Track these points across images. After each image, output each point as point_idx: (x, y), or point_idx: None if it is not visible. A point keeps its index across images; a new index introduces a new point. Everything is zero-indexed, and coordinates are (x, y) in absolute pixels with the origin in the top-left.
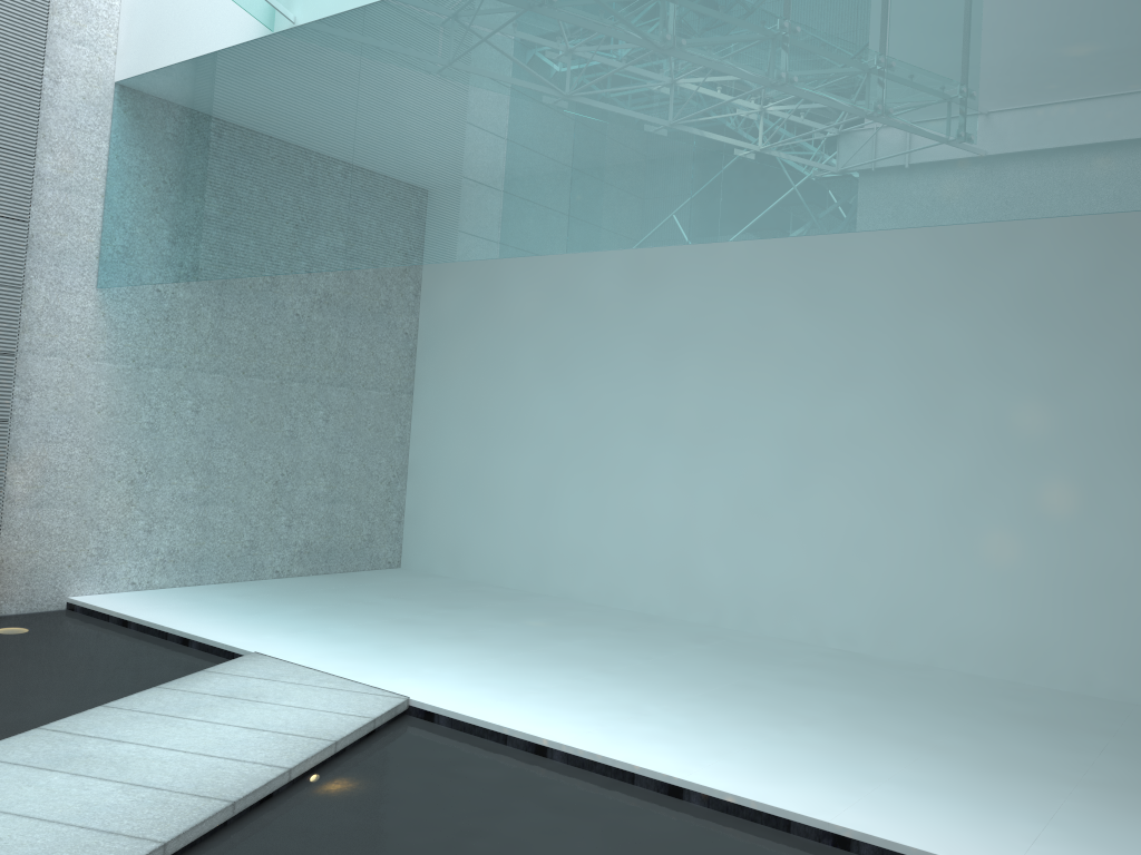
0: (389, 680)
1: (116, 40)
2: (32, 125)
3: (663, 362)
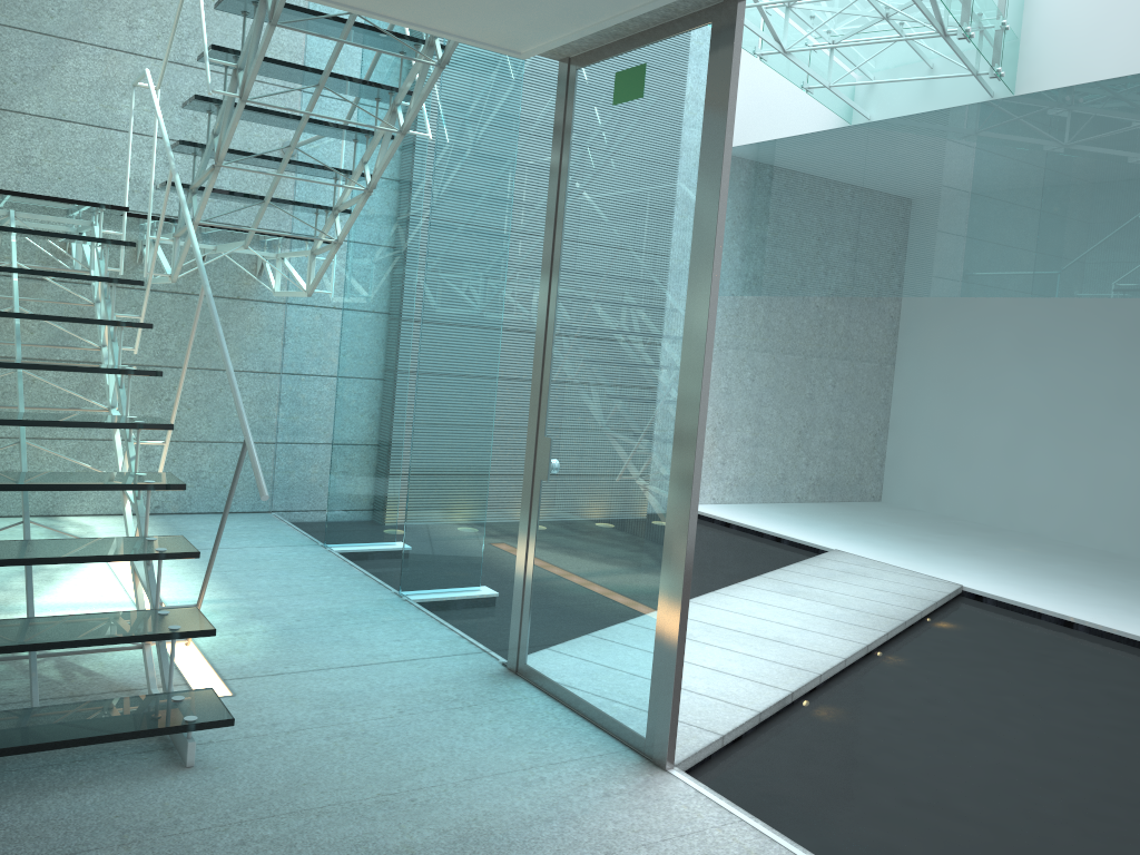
0: (940, 574)
1: None
2: None
3: (1132, 349)
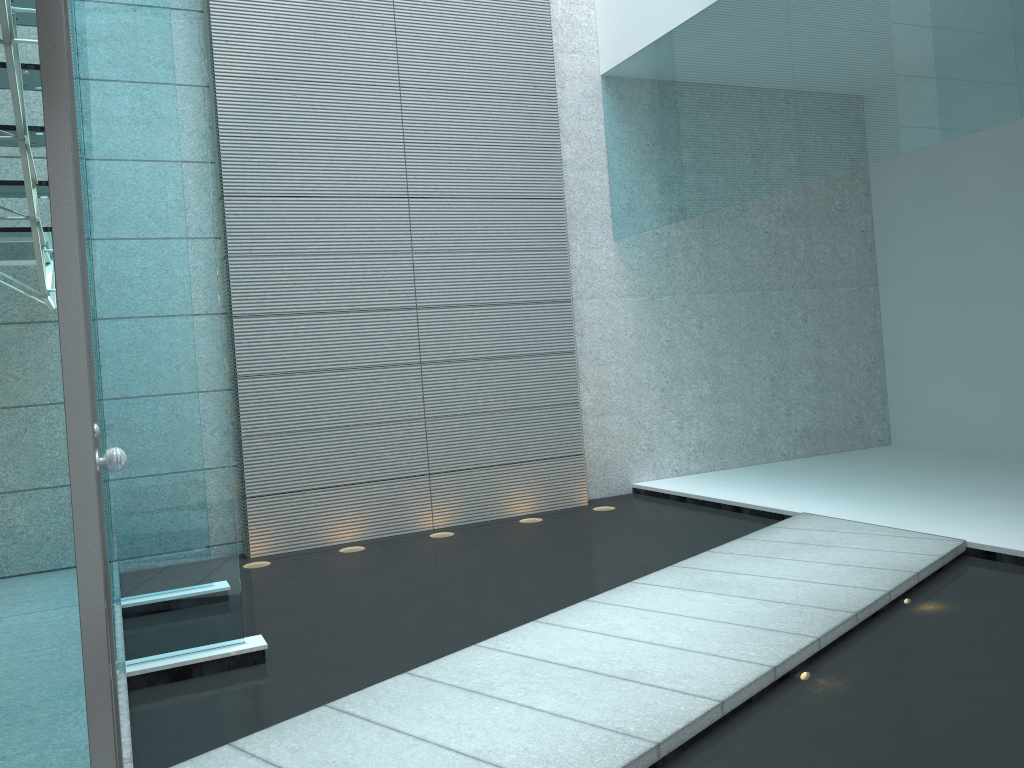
0: (937, 528)
1: (596, 42)
2: (555, 124)
3: None
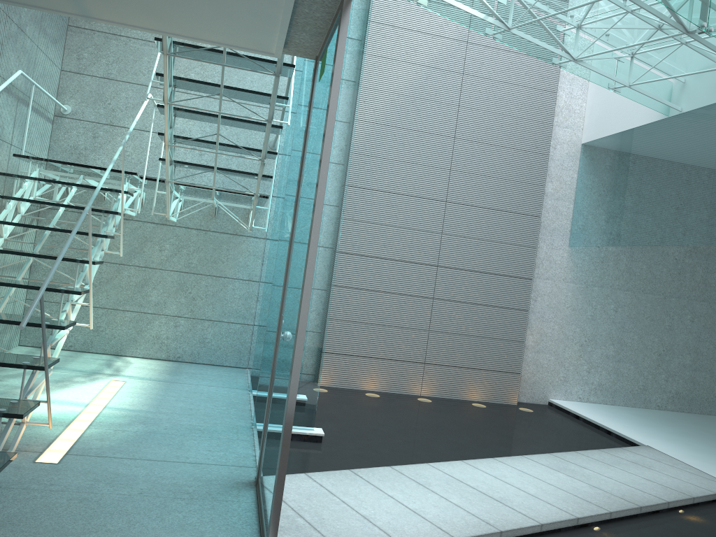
0: None
1: (582, 123)
2: (544, 171)
3: None
